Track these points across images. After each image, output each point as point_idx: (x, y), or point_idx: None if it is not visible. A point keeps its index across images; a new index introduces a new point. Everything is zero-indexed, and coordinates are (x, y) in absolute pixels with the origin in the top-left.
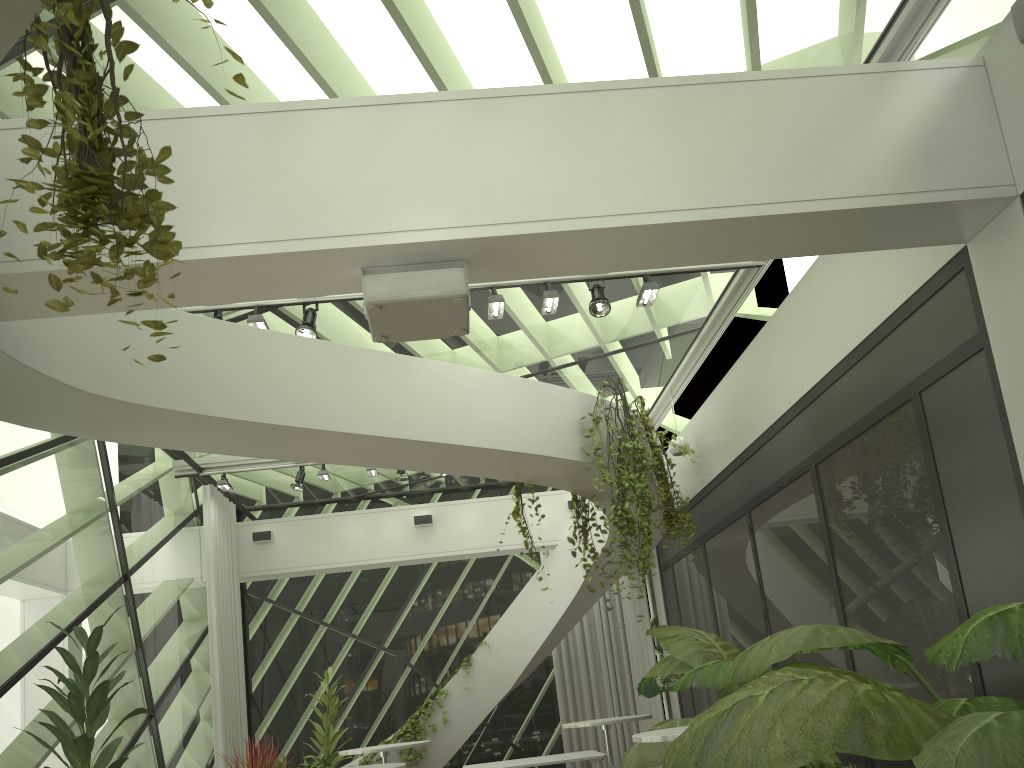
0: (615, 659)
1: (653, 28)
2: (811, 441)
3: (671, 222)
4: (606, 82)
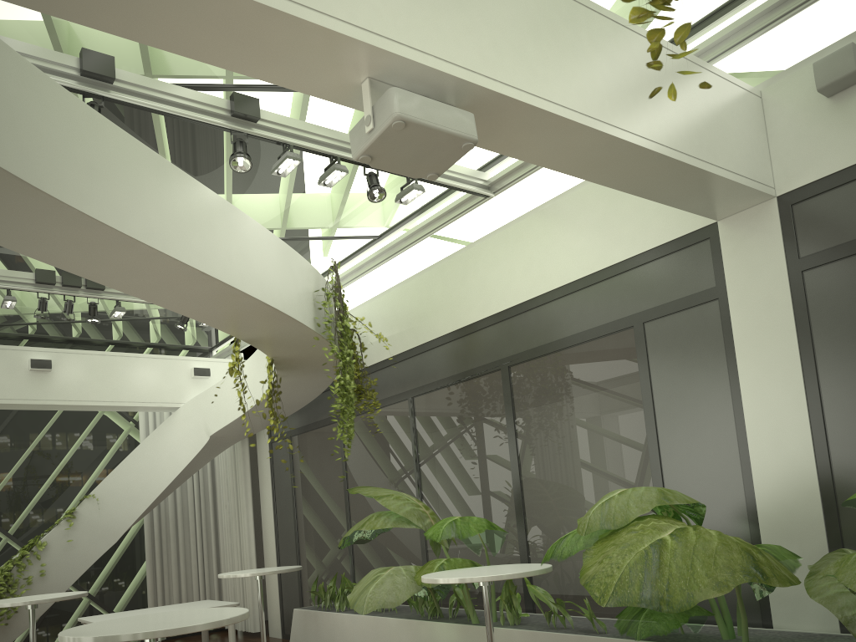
0: (203, 518)
1: None
2: (507, 347)
3: (615, 136)
4: None
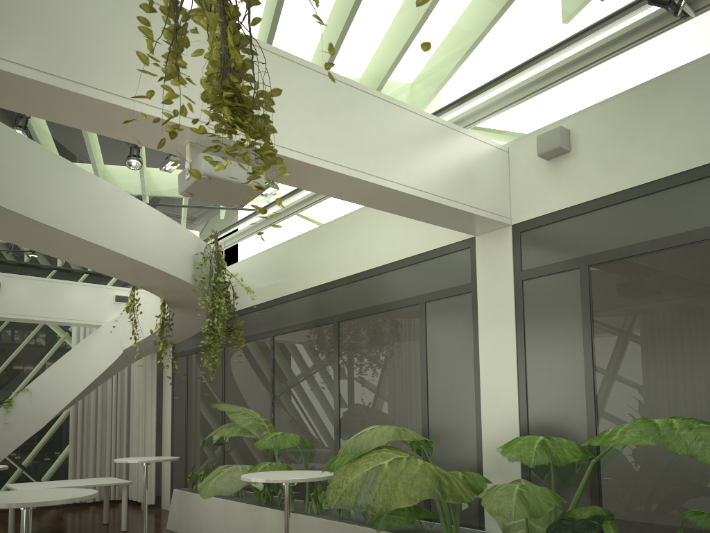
0: (118, 412)
1: (357, 47)
2: (338, 307)
3: (377, 184)
4: (355, 82)
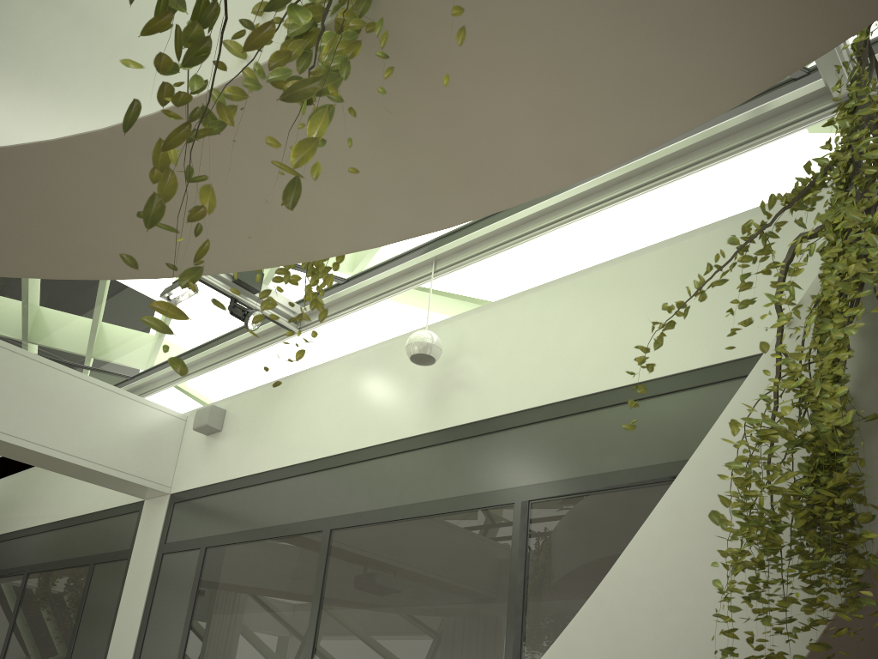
0: None
1: (28, 294)
2: (34, 556)
3: None
4: None
